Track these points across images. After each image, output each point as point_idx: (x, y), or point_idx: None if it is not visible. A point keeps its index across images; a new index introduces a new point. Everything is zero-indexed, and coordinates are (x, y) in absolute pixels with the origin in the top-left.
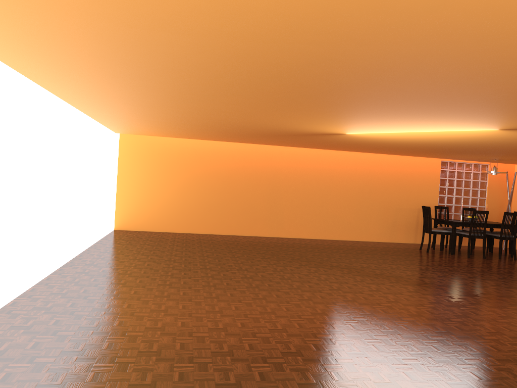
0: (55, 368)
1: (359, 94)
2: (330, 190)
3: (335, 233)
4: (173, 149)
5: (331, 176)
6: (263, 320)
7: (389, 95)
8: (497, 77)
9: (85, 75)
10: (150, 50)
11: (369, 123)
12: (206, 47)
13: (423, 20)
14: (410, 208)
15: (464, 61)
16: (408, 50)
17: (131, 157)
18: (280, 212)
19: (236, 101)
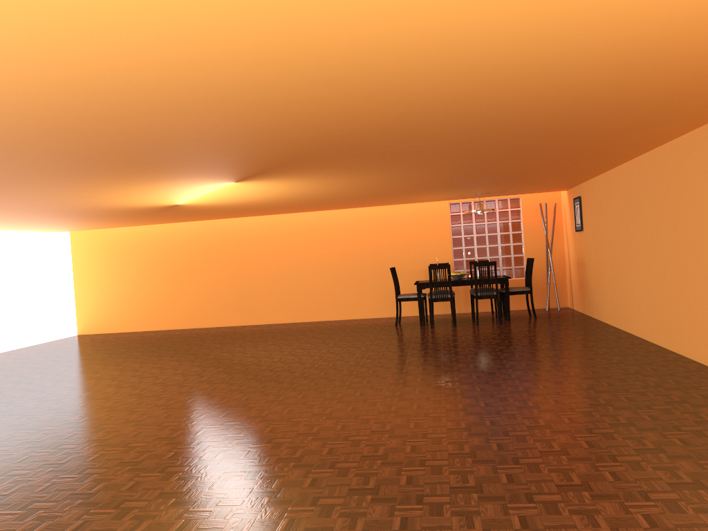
0: None
1: None
2: (306, 261)
3: (321, 313)
4: (124, 240)
5: (306, 244)
6: None
7: None
8: None
9: None
10: None
11: (120, 197)
12: None
13: None
14: (414, 270)
15: None
16: None
17: (83, 255)
18: (250, 295)
19: None
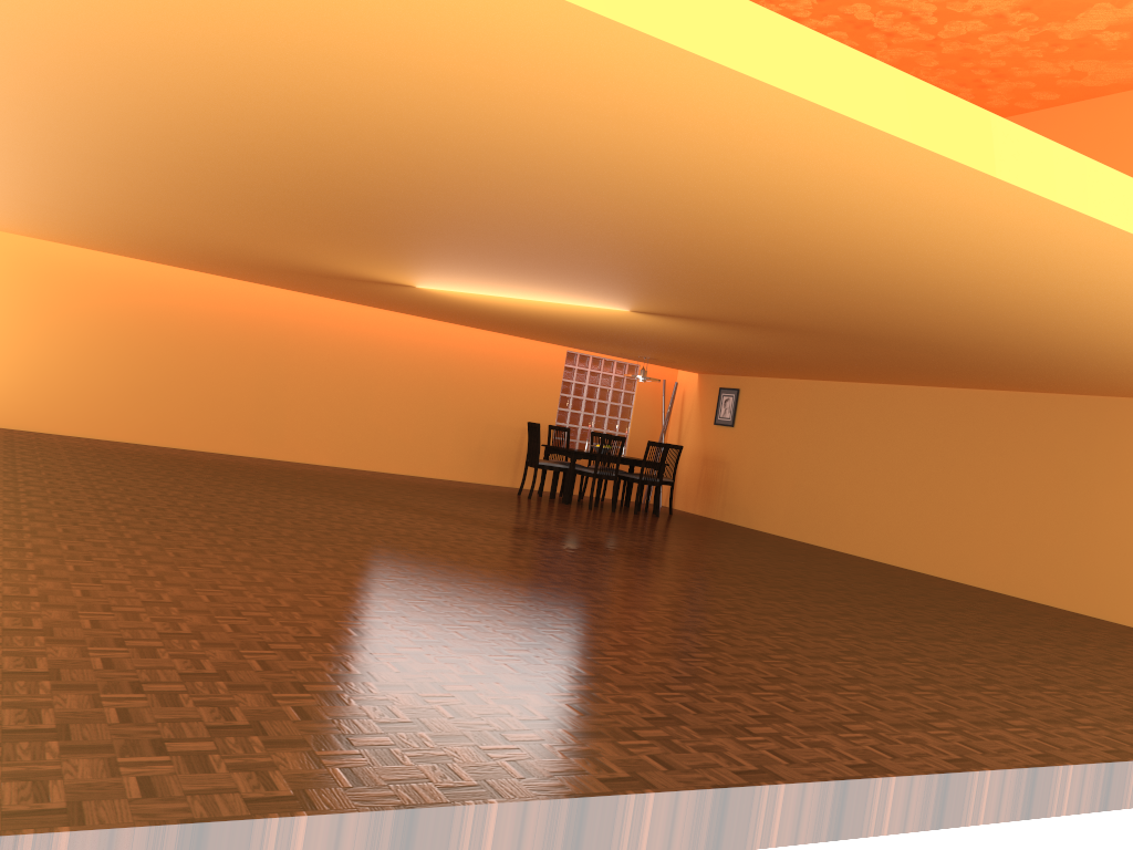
0: (11, 558)
1: (443, 239)
2: (375, 381)
3: (379, 460)
4: (71, 270)
5: (380, 357)
6: (280, 542)
7: (482, 247)
8: (602, 250)
9: (28, 146)
10: (177, 147)
11: (454, 276)
12: (260, 161)
13: (515, 191)
14: (510, 426)
15: (563, 230)
16: (502, 210)
17: None
18: (279, 414)
19: (256, 217)
